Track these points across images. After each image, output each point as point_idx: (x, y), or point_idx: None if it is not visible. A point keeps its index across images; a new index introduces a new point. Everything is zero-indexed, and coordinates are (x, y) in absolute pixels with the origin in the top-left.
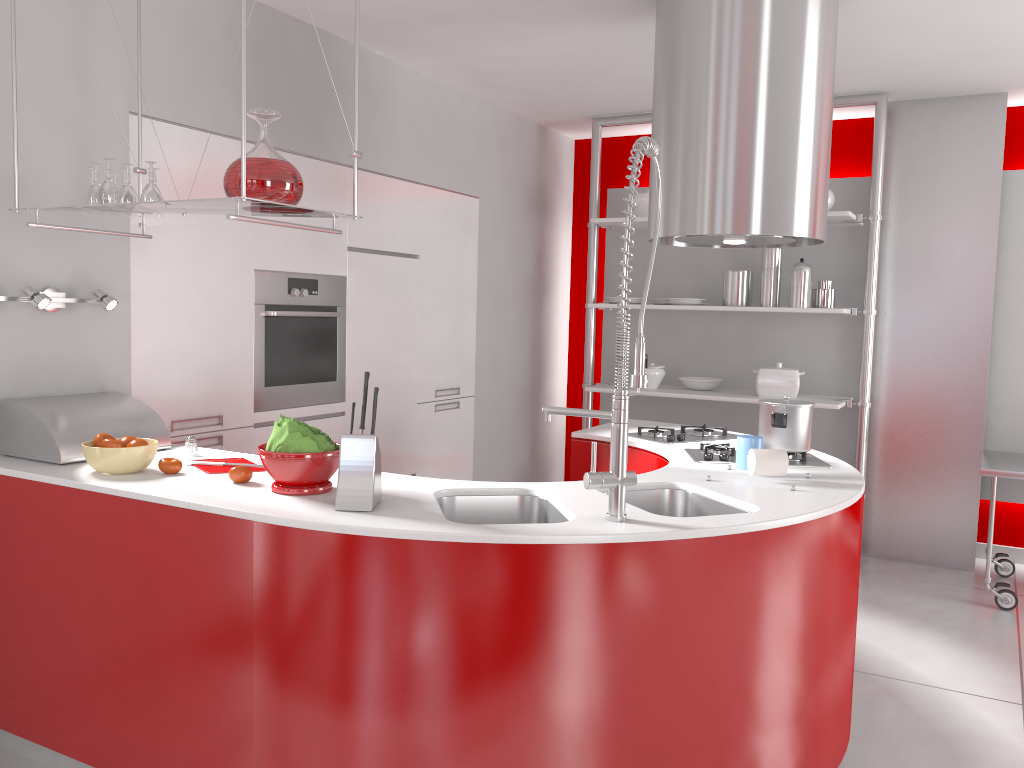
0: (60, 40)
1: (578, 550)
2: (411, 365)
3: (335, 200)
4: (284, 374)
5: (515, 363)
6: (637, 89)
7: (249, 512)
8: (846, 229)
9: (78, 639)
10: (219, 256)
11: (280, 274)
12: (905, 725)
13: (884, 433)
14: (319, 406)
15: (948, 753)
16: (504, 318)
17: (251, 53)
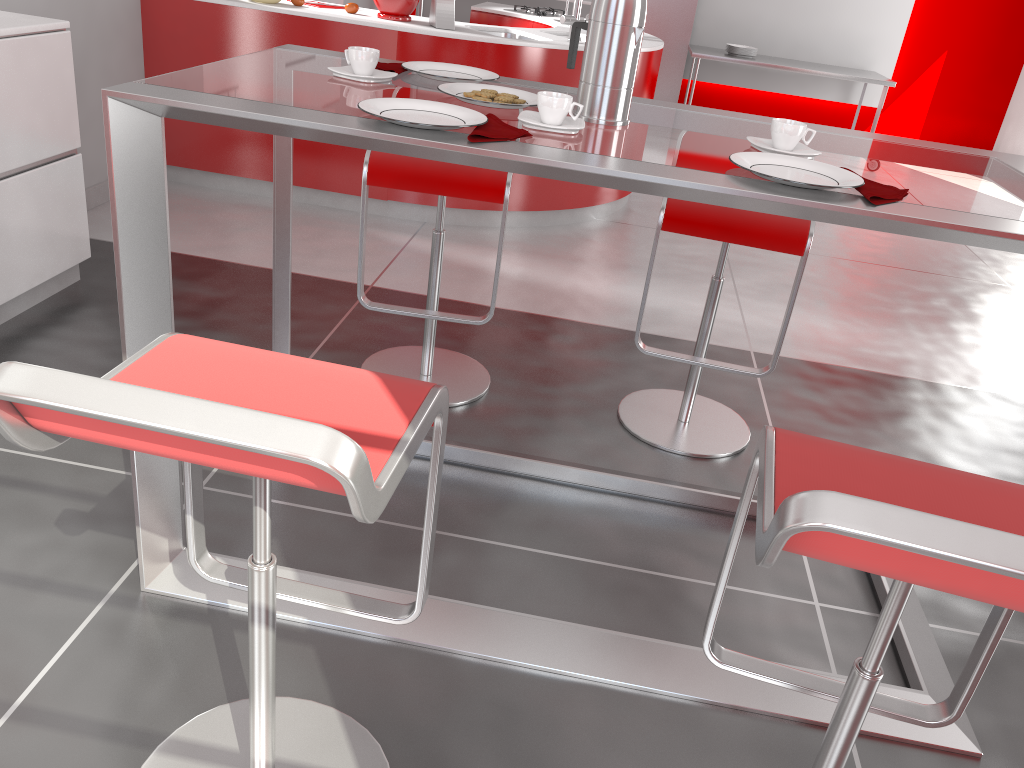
0: None
1: (564, 53)
2: None
3: None
4: None
5: None
6: None
7: (395, 26)
8: None
9: None
10: None
11: None
12: None
13: None
14: None
15: None
16: None
17: None
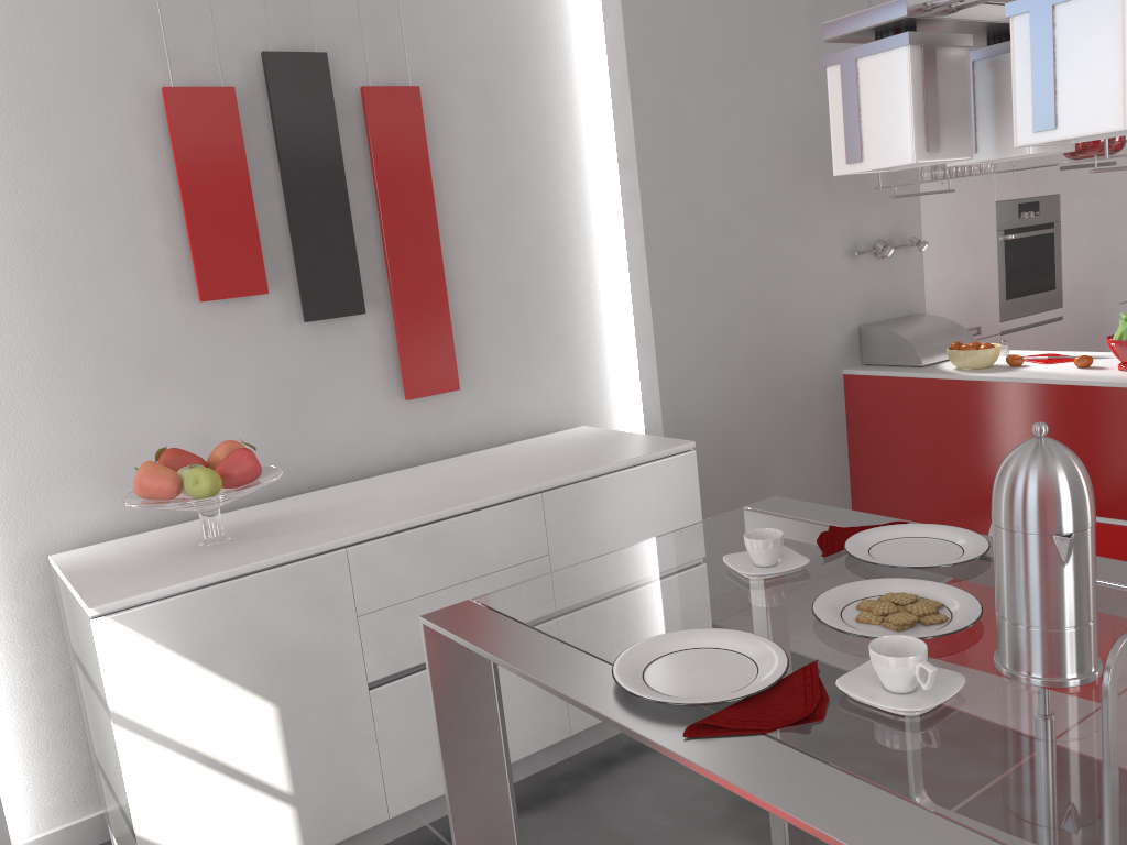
0: None
1: None
2: (1112, 268)
3: None
4: (1018, 288)
5: None
6: None
7: None
8: None
9: (961, 484)
10: (972, 195)
11: (1012, 202)
12: None
13: None
14: (1043, 313)
15: None
16: None
17: None
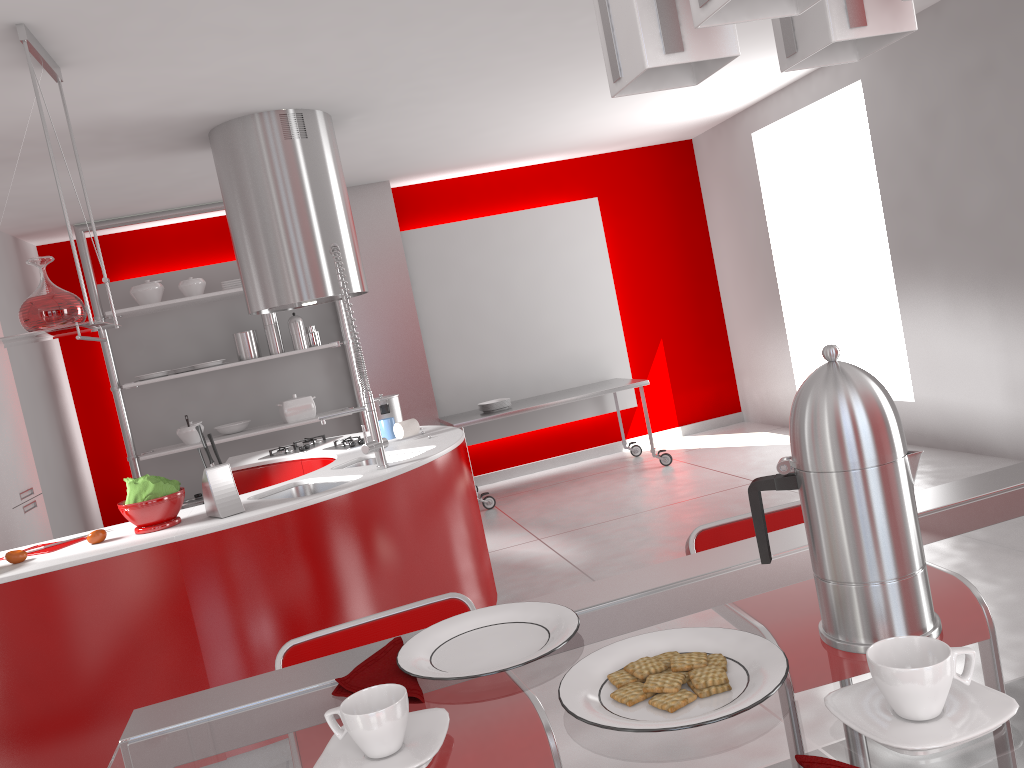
0: None
1: (386, 484)
2: (0, 474)
3: None
4: None
5: (57, 457)
6: (134, 199)
7: (170, 537)
8: None
9: None
10: None
11: None
12: (497, 569)
13: None
14: None
15: (527, 569)
16: (40, 417)
17: None
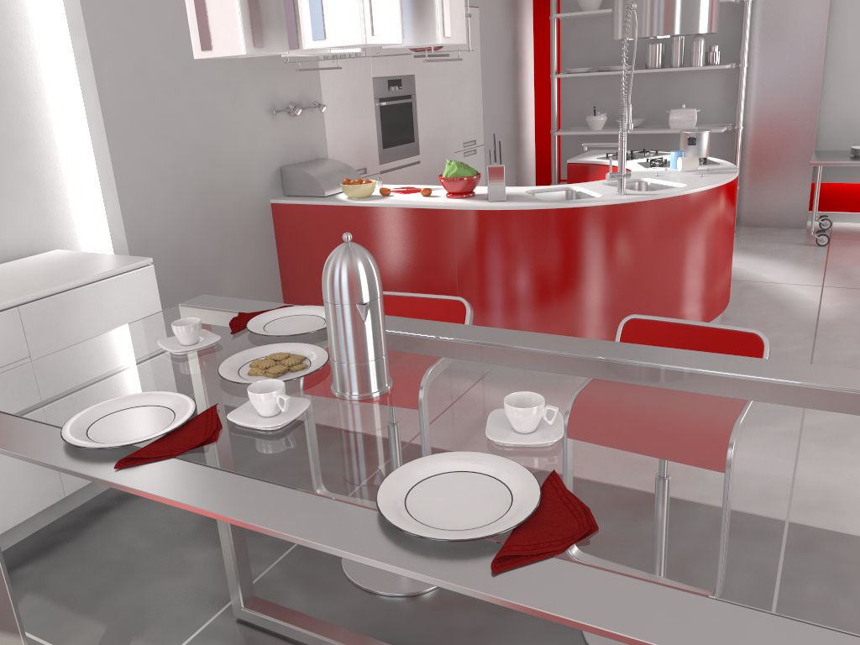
0: None
1: (608, 208)
2: (450, 128)
3: None
4: (390, 140)
5: (504, 120)
6: None
7: (450, 205)
8: (728, 7)
9: None
10: (356, 72)
11: (384, 78)
12: (758, 299)
13: (751, 146)
14: (408, 158)
15: (779, 307)
16: (497, 90)
17: None
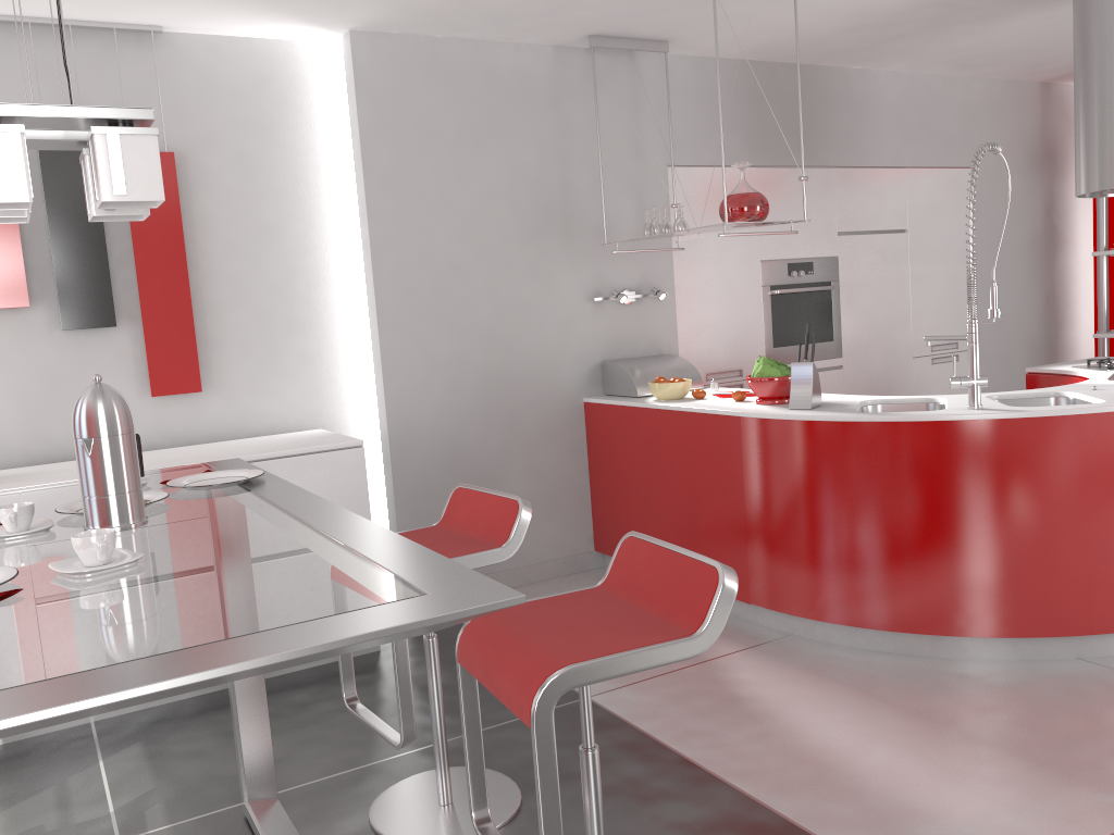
0: (623, 130)
1: (936, 425)
2: (904, 325)
3: (824, 196)
4: (788, 337)
5: (1023, 317)
6: None
7: (737, 411)
8: None
9: (651, 498)
10: (733, 254)
11: (781, 261)
12: None
13: None
14: (819, 361)
15: None
16: (1007, 275)
17: (749, 100)
